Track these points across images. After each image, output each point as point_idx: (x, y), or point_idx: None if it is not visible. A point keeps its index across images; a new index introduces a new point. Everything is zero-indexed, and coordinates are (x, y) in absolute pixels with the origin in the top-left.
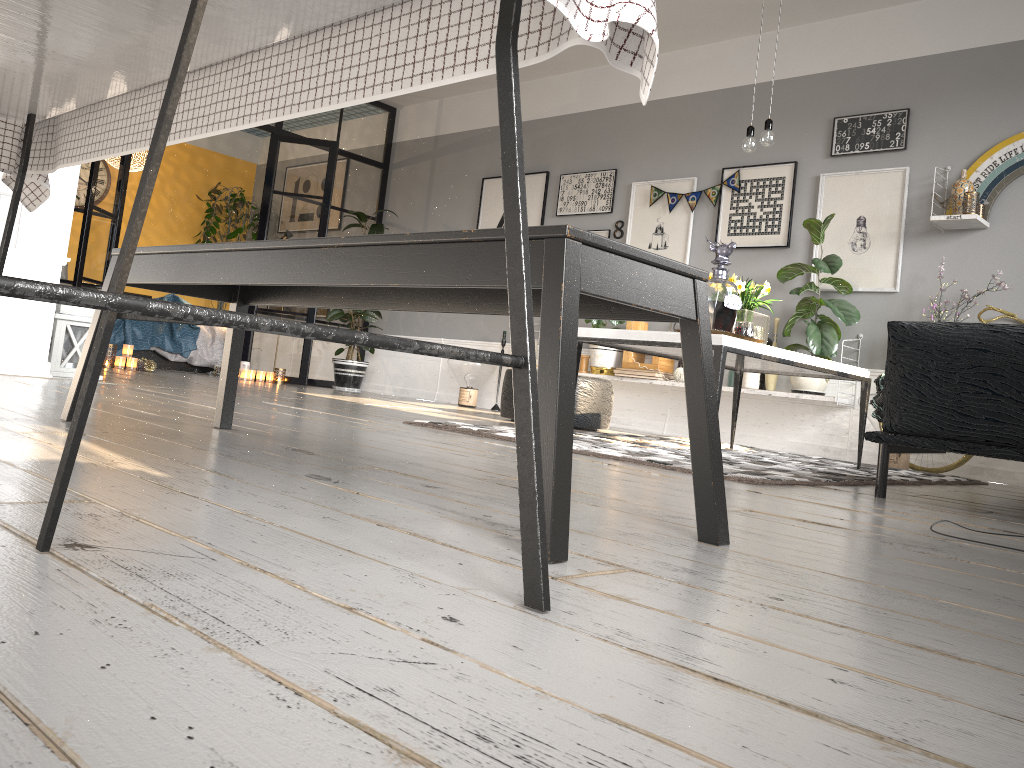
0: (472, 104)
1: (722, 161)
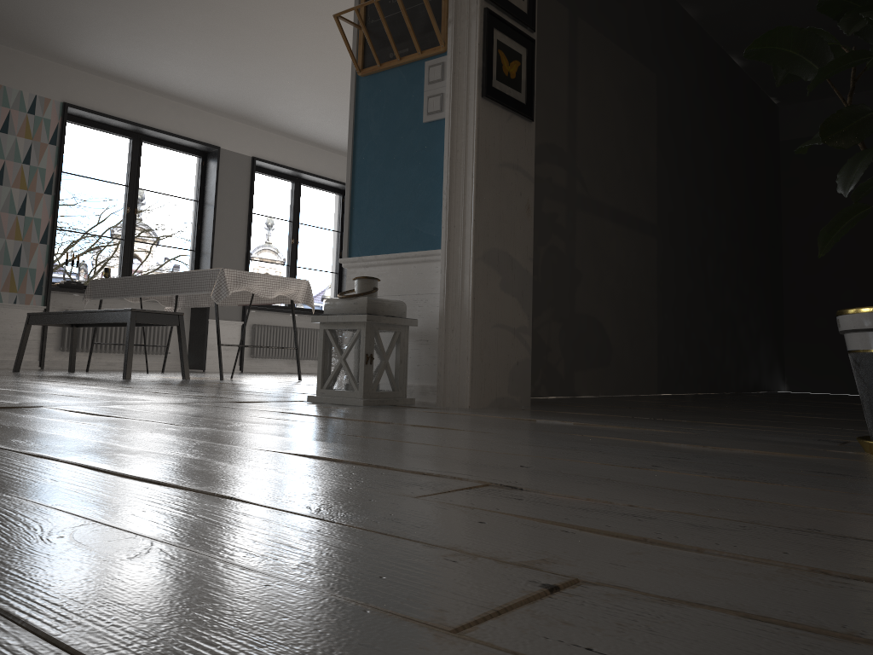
0: None
1: None
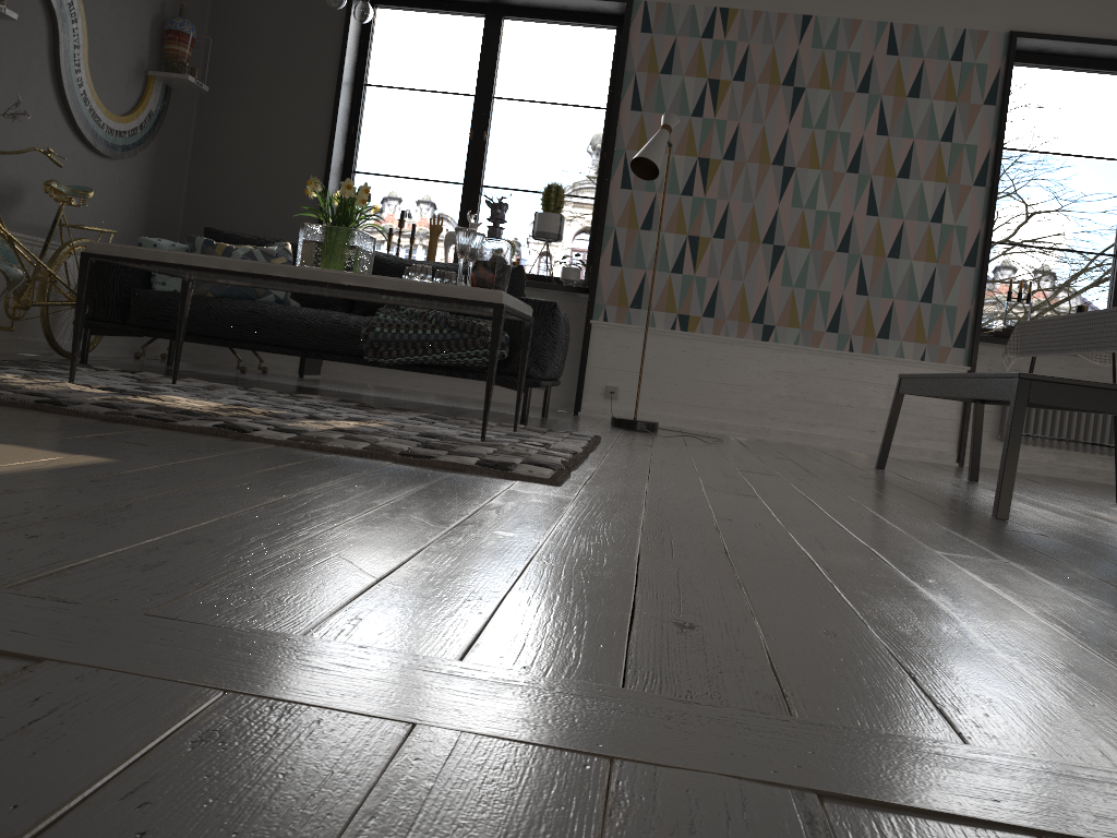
0: None
1: None
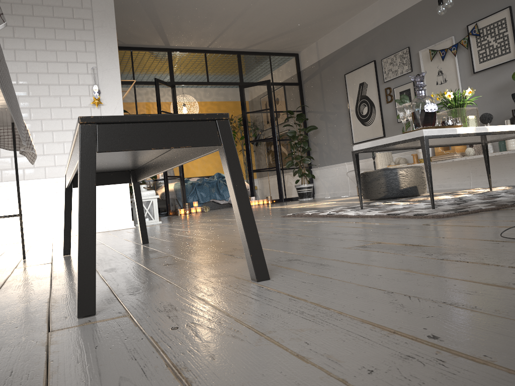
0: (330, 38)
1: (466, 21)
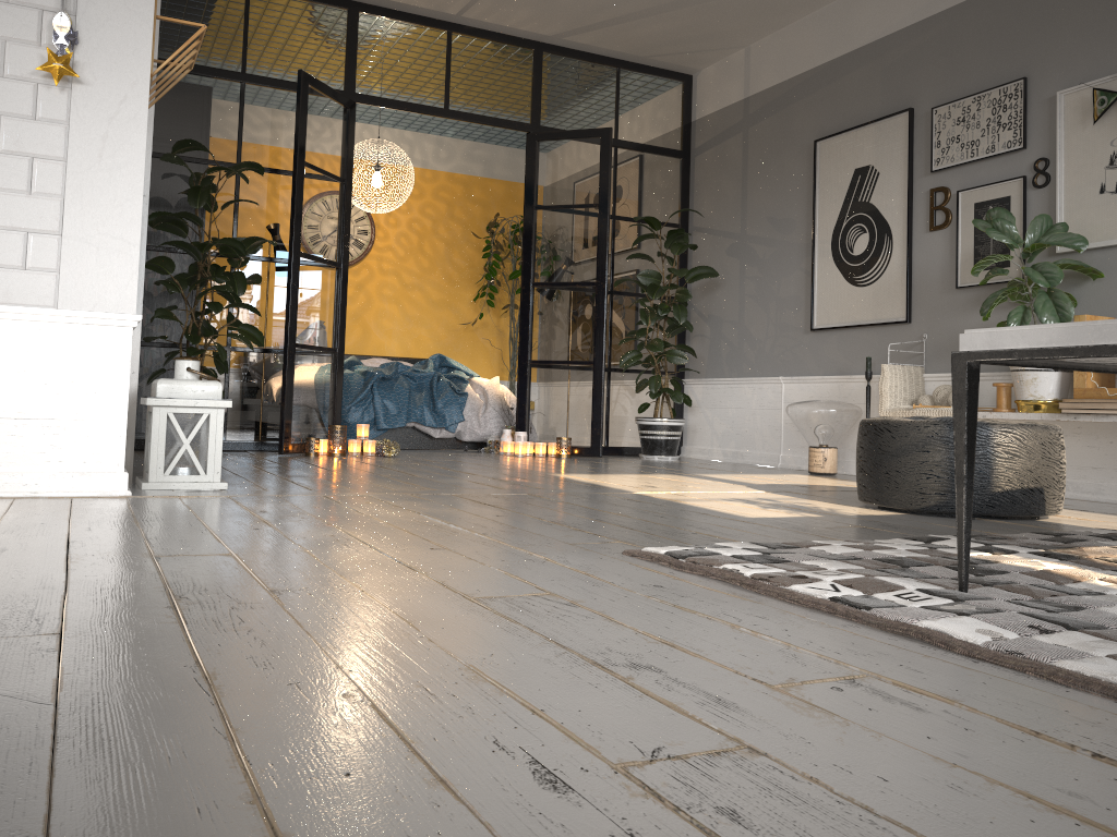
0: (789, 41)
1: None
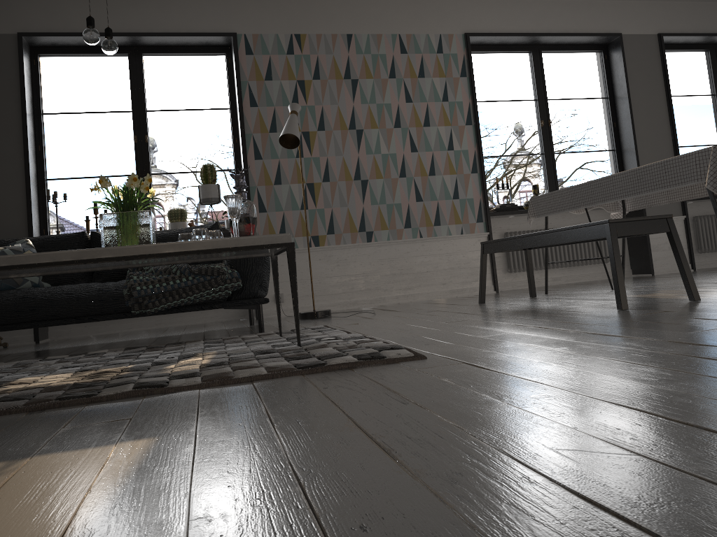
0: None
1: None
